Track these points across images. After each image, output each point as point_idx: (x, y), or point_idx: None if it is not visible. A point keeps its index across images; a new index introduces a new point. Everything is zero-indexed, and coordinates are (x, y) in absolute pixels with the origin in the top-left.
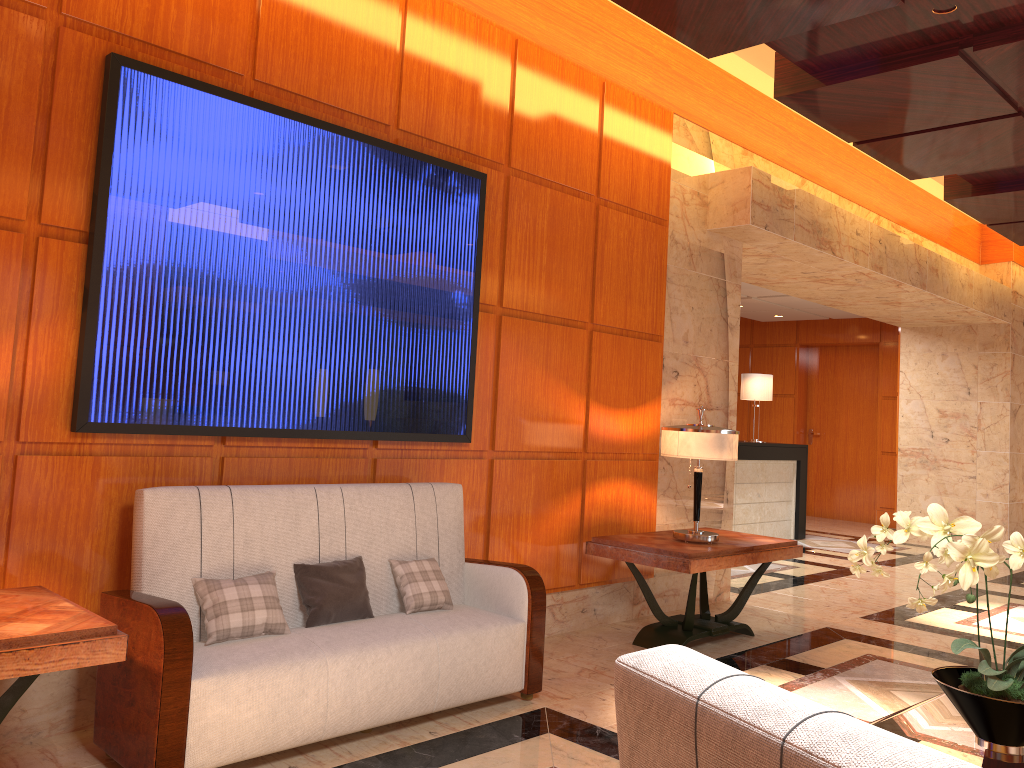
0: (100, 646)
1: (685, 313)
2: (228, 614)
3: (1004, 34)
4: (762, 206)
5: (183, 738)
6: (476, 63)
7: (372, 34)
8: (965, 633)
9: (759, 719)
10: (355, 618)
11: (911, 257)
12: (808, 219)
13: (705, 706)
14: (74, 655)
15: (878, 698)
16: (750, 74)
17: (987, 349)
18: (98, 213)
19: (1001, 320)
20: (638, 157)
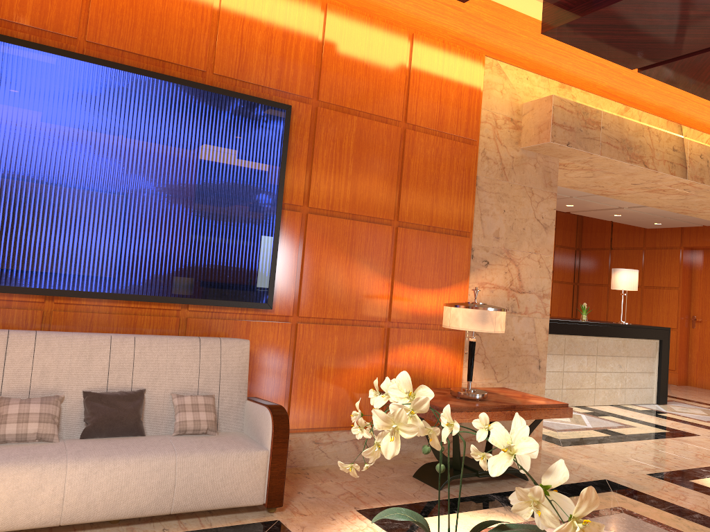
0: None
1: (496, 215)
2: (6, 424)
3: None
4: (564, 127)
5: None
6: (287, 23)
7: (190, 4)
8: None
9: None
10: (127, 435)
11: None
12: (617, 138)
13: None
14: None
15: None
16: None
17: None
18: None
19: None
20: (446, 91)
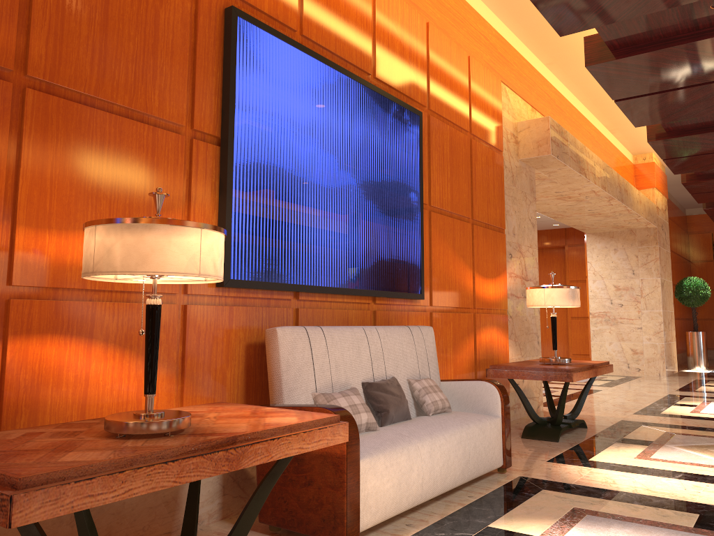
0: (336, 430)
1: (512, 215)
2: None
3: None
4: (555, 143)
5: (358, 504)
6: (410, 36)
7: (359, 10)
8: (703, 417)
9: None
10: (402, 420)
11: (616, 181)
12: (574, 153)
13: None
14: (325, 437)
15: (707, 454)
16: (531, 58)
17: (643, 244)
18: (229, 123)
19: (653, 225)
20: (487, 108)
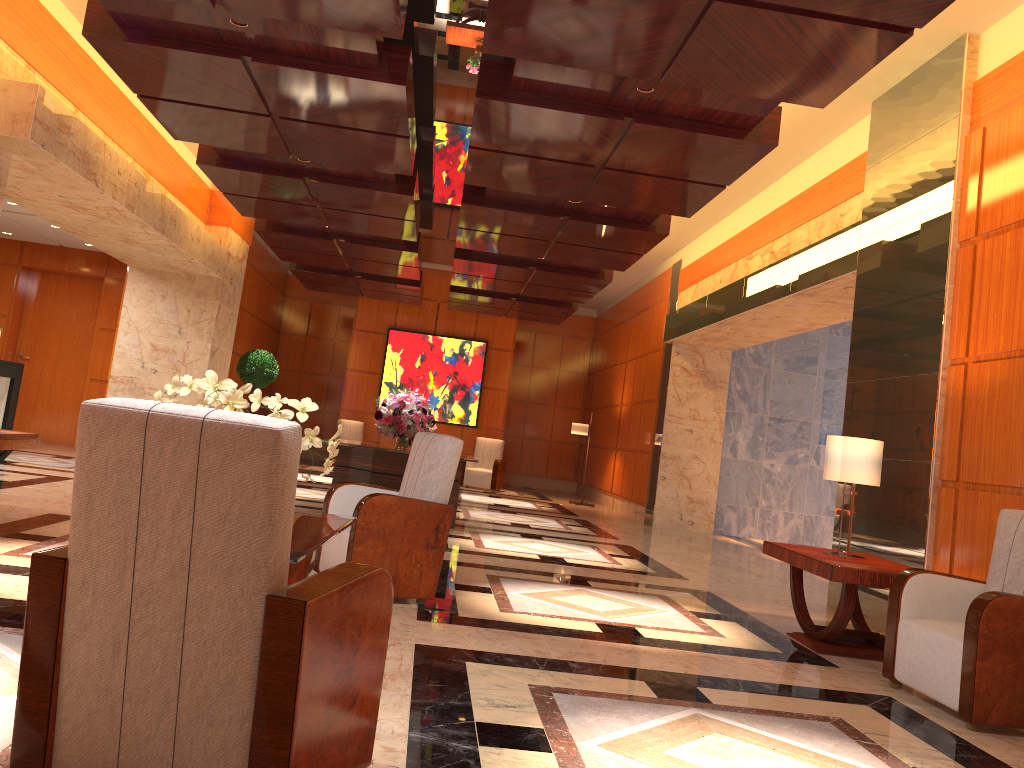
0: None
1: None
2: None
3: (274, 57)
4: (43, 125)
5: None
6: None
7: None
8: None
9: (189, 413)
10: None
11: (158, 205)
12: (81, 148)
13: (154, 413)
14: None
15: None
16: None
17: (201, 297)
18: None
19: (216, 274)
20: None
